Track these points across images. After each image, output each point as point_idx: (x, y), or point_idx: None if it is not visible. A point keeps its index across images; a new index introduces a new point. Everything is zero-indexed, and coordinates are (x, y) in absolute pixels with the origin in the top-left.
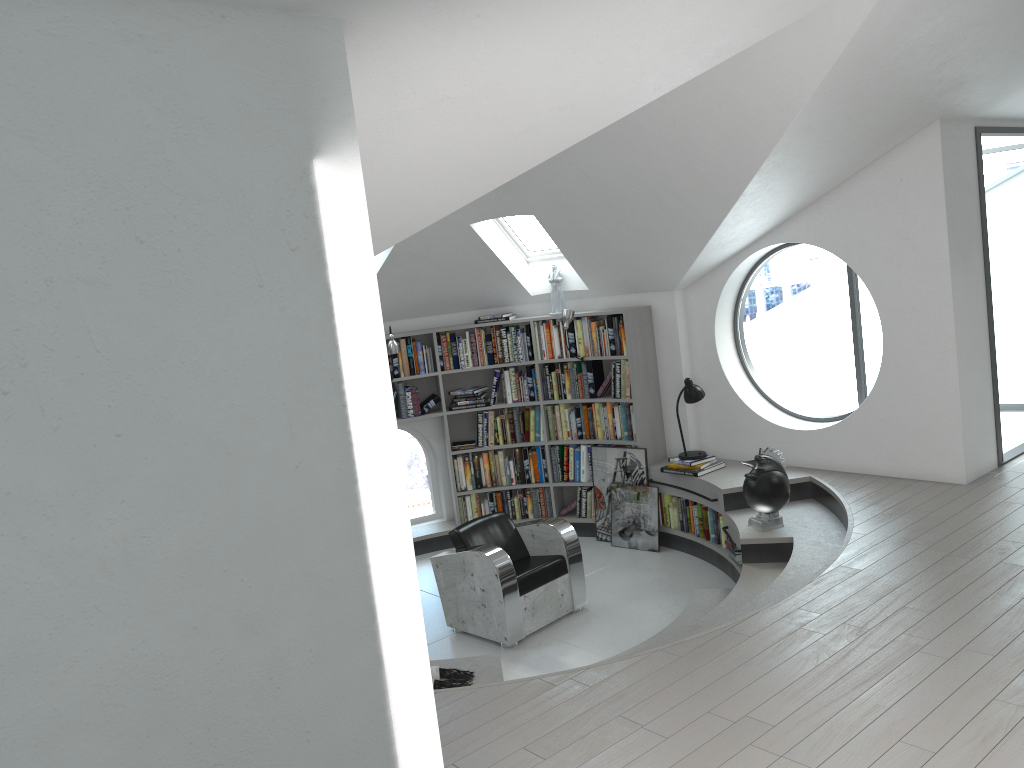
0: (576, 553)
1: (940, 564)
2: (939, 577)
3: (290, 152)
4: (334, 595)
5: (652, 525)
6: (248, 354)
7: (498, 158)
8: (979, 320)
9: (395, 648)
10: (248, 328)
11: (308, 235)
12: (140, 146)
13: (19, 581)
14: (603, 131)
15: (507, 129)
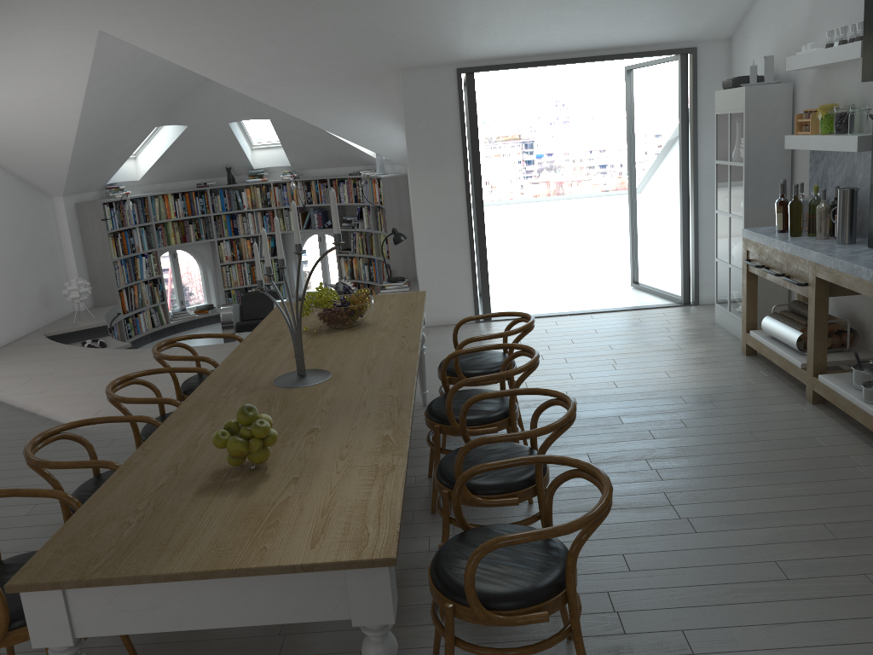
0: None
1: None
2: None
3: None
4: None
5: None
6: None
7: (48, 118)
8: (453, 214)
9: None
10: None
11: None
12: None
13: None
14: None
15: (26, 109)
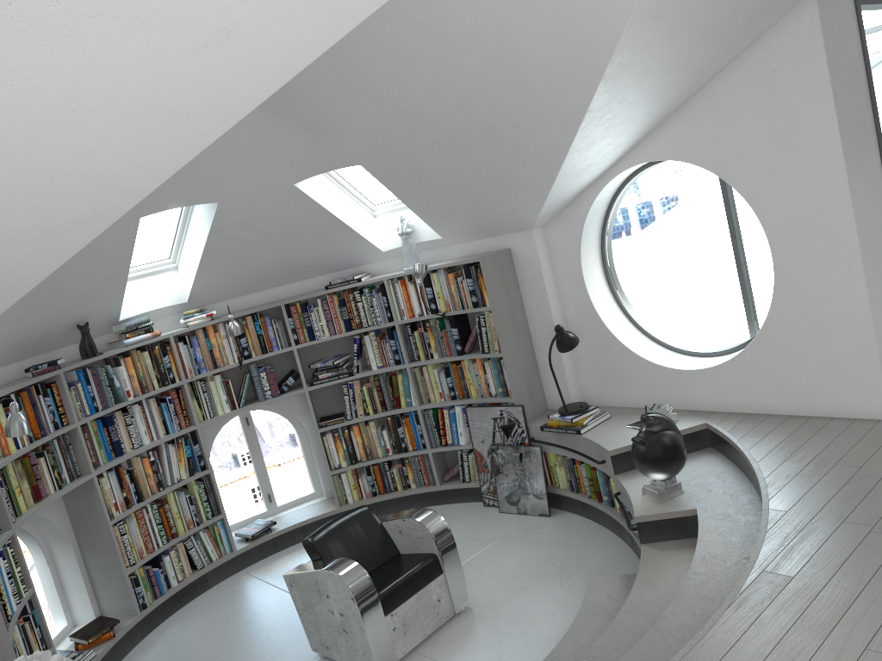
0: (450, 548)
1: None
2: None
3: None
4: None
5: (539, 488)
6: None
7: (193, 90)
8: None
9: None
10: None
11: None
12: None
13: None
14: (406, 52)
15: (179, 39)
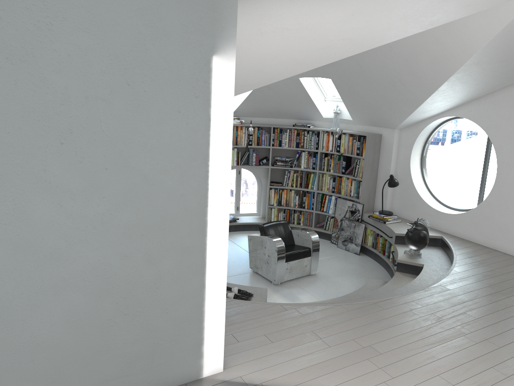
0: (316, 248)
1: (491, 296)
2: (488, 302)
3: (203, 51)
4: (188, 253)
5: (358, 242)
6: (168, 142)
7: (309, 58)
8: None
9: (211, 281)
10: (170, 130)
11: (204, 91)
12: (135, 41)
13: (57, 223)
14: None
15: (315, 45)
